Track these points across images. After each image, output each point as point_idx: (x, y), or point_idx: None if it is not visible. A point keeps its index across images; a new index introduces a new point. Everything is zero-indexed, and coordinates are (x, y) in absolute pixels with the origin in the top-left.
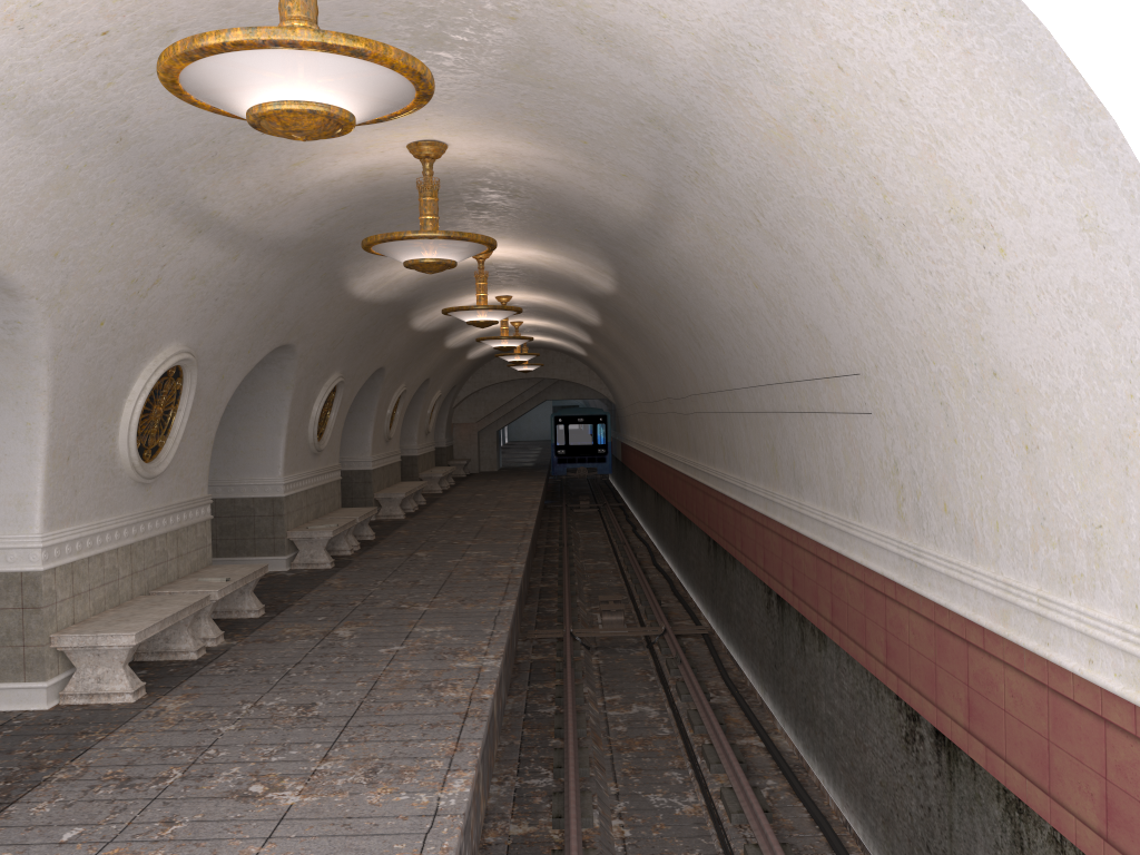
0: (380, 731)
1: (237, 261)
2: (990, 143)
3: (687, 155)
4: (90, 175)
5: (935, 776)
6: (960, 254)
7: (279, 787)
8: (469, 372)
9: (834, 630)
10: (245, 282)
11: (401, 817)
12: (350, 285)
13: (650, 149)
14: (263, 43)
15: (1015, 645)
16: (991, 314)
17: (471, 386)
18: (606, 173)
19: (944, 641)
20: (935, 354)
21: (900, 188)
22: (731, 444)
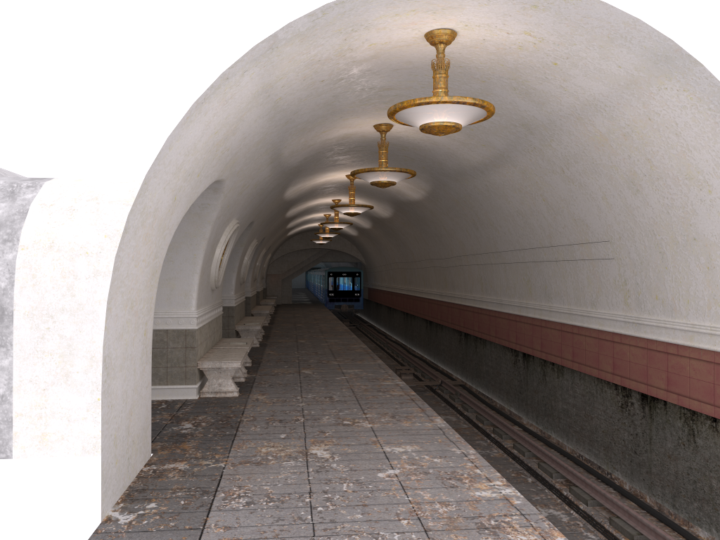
0: (378, 405)
1: (269, 177)
2: (715, 153)
3: (534, 140)
4: (268, 137)
5: (641, 418)
6: (686, 191)
7: (357, 422)
8: (282, 243)
9: (574, 364)
10: (264, 187)
11: (426, 429)
12: (286, 191)
13: (511, 136)
14: (453, 102)
15: (696, 349)
16: (697, 215)
17: (281, 252)
18: (472, 143)
19: (653, 355)
20: (660, 231)
21: (661, 164)
22: (490, 281)
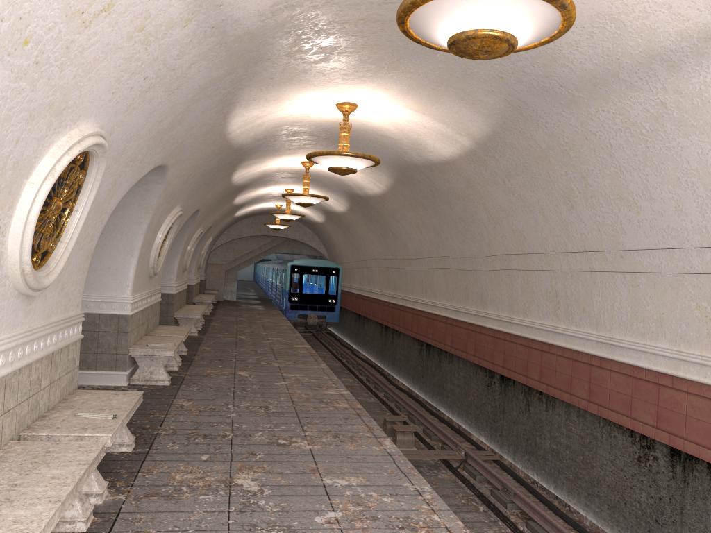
0: None
1: (185, 29)
2: None
3: None
4: None
5: None
6: None
7: None
8: (228, 226)
9: None
10: (175, 67)
11: None
12: (232, 116)
13: None
14: None
15: None
16: None
17: (226, 237)
18: None
19: None
20: None
21: None
22: (581, 301)
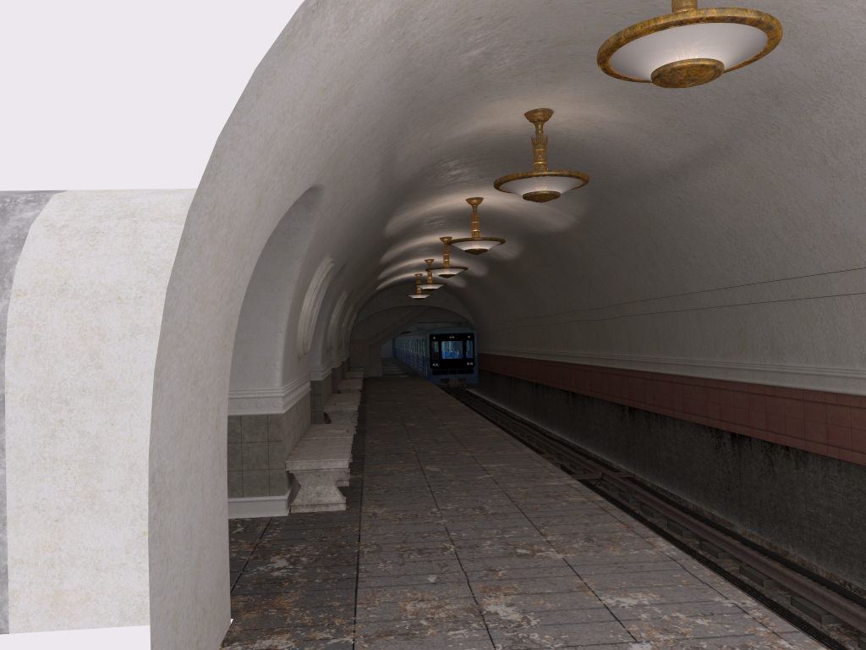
0: (557, 519)
1: (375, 195)
2: None
3: (781, 115)
4: (386, 121)
5: None
6: None
7: (538, 550)
8: (368, 300)
9: (831, 449)
10: (365, 212)
11: (652, 561)
12: (389, 222)
13: (741, 113)
14: (725, 19)
15: None
16: None
17: (367, 312)
18: (668, 133)
19: None
20: None
21: None
22: (672, 335)
